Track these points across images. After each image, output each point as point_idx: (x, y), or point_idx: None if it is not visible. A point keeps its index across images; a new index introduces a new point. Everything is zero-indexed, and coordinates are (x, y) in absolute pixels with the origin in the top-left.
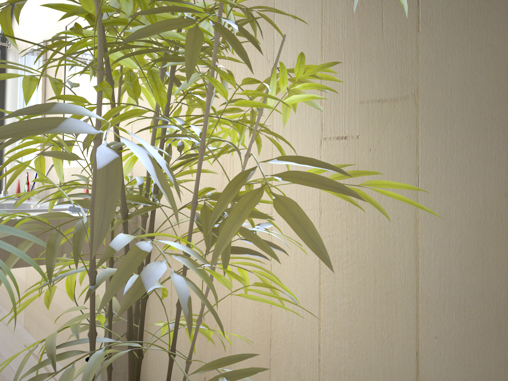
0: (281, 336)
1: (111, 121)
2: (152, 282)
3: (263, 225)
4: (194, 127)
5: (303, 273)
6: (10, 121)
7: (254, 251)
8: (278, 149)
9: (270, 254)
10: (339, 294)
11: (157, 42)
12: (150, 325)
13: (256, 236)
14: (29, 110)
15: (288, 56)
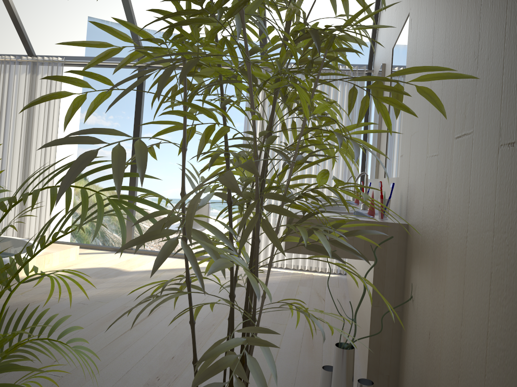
0: (464, 374)
1: (215, 136)
2: (151, 239)
3: (361, 232)
4: (274, 138)
5: (480, 305)
6: (369, 137)
7: (332, 252)
8: (376, 157)
9: (277, 246)
10: (499, 337)
11: (236, 75)
12: (406, 336)
13: (272, 229)
14: (76, 133)
15: (485, 51)
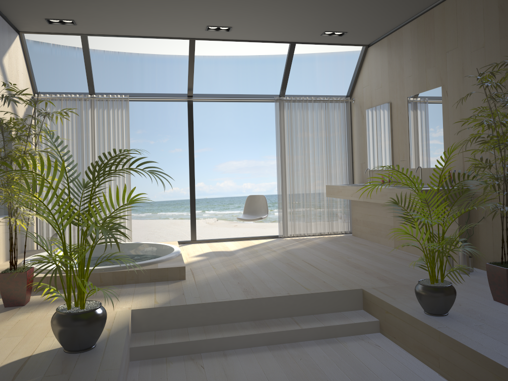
0: None
1: (502, 160)
2: None
3: None
4: None
5: None
6: (358, 143)
7: None
8: None
9: None
10: None
11: None
12: (480, 234)
13: None
14: None
15: None
